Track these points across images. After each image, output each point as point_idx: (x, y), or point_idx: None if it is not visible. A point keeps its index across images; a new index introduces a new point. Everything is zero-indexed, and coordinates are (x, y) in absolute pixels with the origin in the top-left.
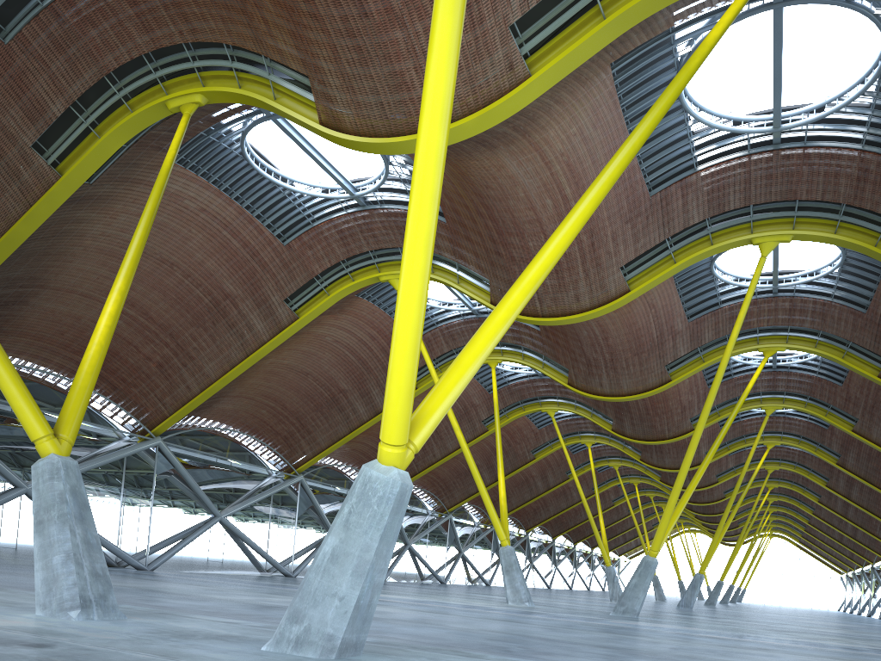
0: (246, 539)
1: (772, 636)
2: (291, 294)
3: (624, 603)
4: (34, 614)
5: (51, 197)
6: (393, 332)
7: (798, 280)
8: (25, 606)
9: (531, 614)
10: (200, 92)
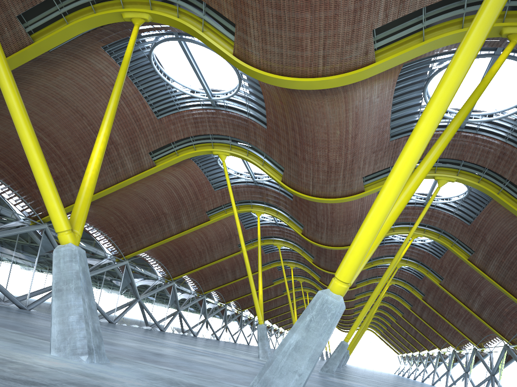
0: None
1: None
2: (153, 150)
3: (327, 366)
4: (49, 354)
5: (23, 54)
6: (370, 215)
7: (438, 200)
8: (28, 344)
9: None
10: (149, 13)
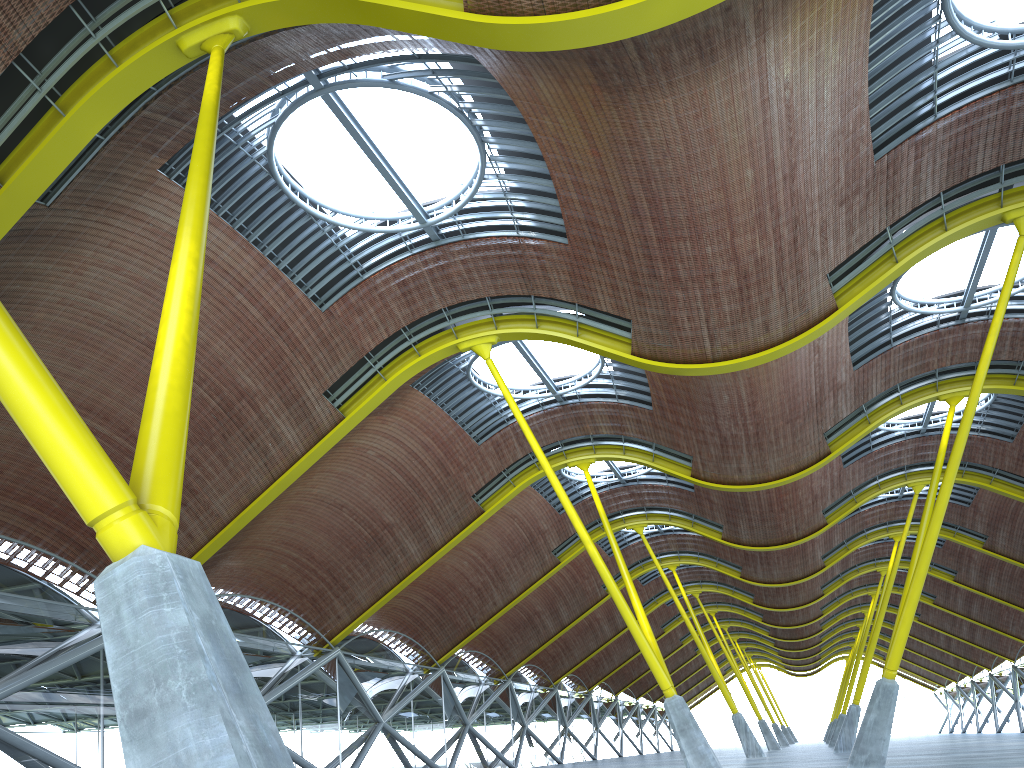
0: None
1: None
2: (330, 386)
3: (864, 750)
4: None
5: None
6: None
7: (995, 296)
8: None
9: None
10: (239, 11)
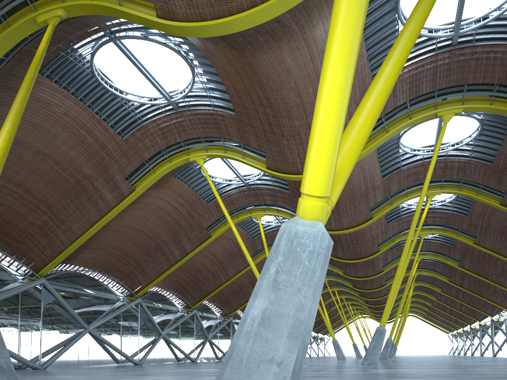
0: (107, 342)
1: (479, 369)
2: (129, 174)
3: (368, 359)
4: None
5: None
6: (326, 62)
7: (449, 148)
8: None
9: (319, 371)
10: (62, 7)
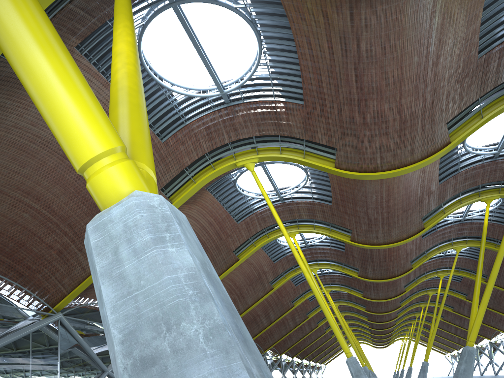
0: None
1: None
2: (164, 185)
3: None
4: None
5: None
6: None
7: None
8: None
9: None
10: None
